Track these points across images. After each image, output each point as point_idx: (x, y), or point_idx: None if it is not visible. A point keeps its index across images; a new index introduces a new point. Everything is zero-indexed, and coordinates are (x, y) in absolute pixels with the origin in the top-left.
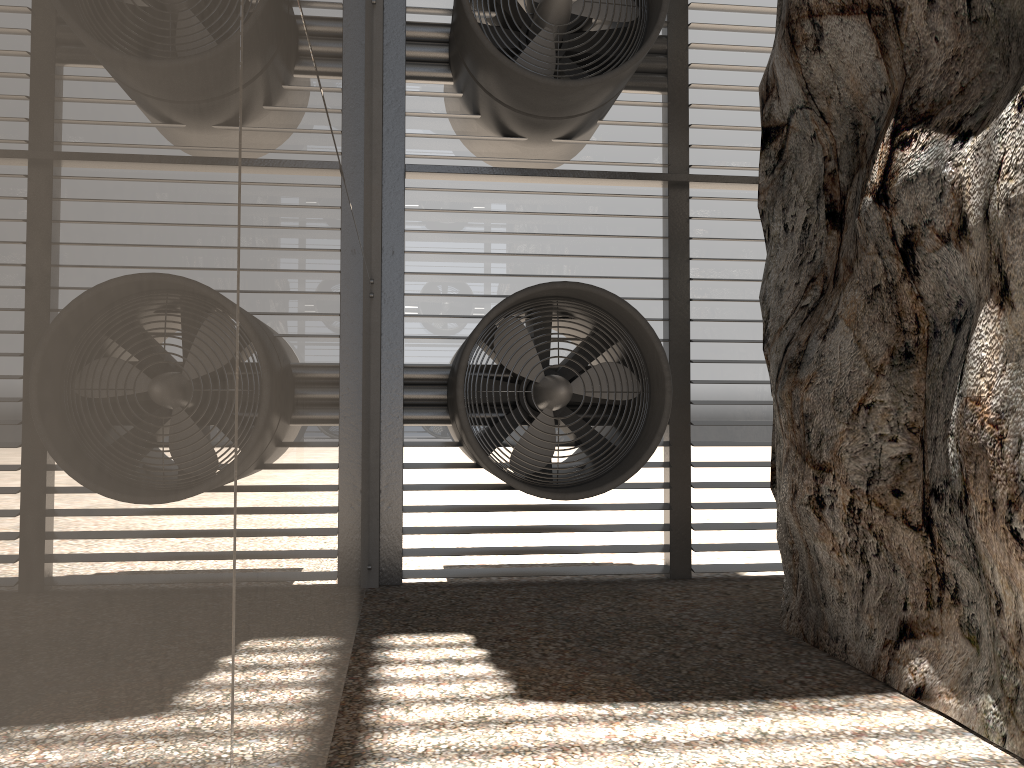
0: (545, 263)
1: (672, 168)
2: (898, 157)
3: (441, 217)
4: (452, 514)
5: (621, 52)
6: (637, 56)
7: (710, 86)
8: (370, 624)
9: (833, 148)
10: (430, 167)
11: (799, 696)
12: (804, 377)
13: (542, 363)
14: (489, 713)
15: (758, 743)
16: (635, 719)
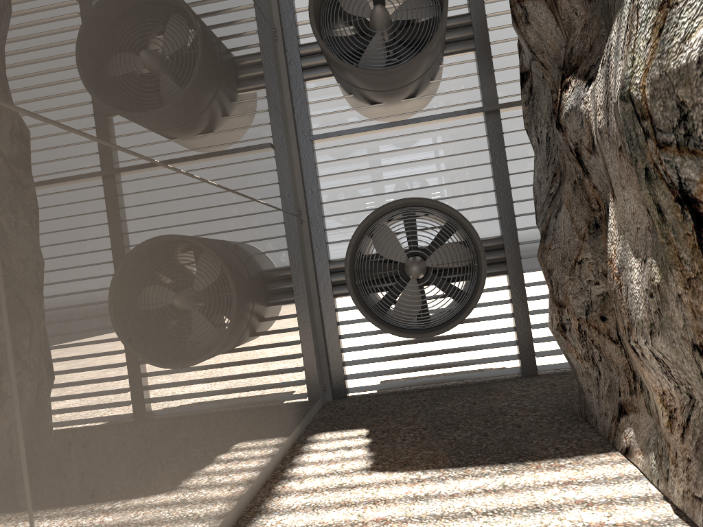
0: (410, 181)
1: (486, 102)
2: (563, 97)
3: (339, 163)
4: (373, 350)
5: (426, 39)
6: (431, 42)
7: (505, 40)
8: (312, 426)
9: (554, 84)
10: (325, 134)
11: (547, 458)
12: (547, 244)
13: (413, 247)
14: (346, 481)
15: (496, 492)
16: (430, 480)
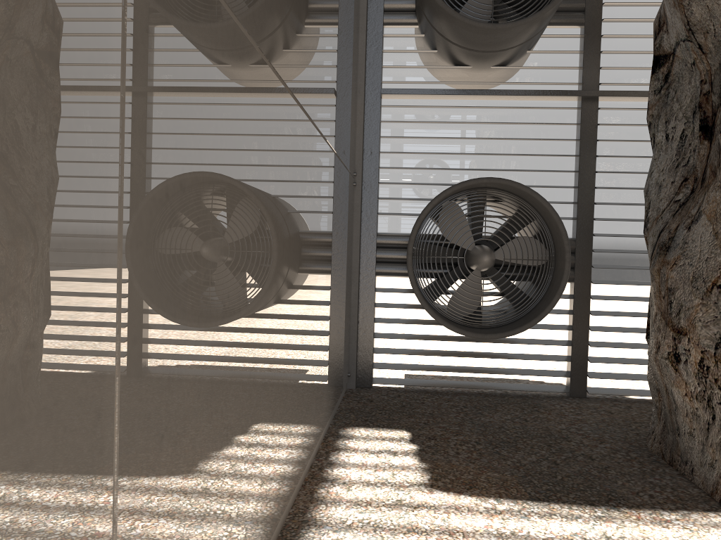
0: (483, 160)
1: (585, 86)
2: None
3: (407, 126)
4: (409, 340)
5: None
6: (554, 2)
7: (619, 20)
8: (341, 418)
9: (708, 73)
10: (398, 90)
11: (645, 507)
12: (670, 259)
13: (476, 235)
14: (405, 497)
15: None
16: (510, 514)
